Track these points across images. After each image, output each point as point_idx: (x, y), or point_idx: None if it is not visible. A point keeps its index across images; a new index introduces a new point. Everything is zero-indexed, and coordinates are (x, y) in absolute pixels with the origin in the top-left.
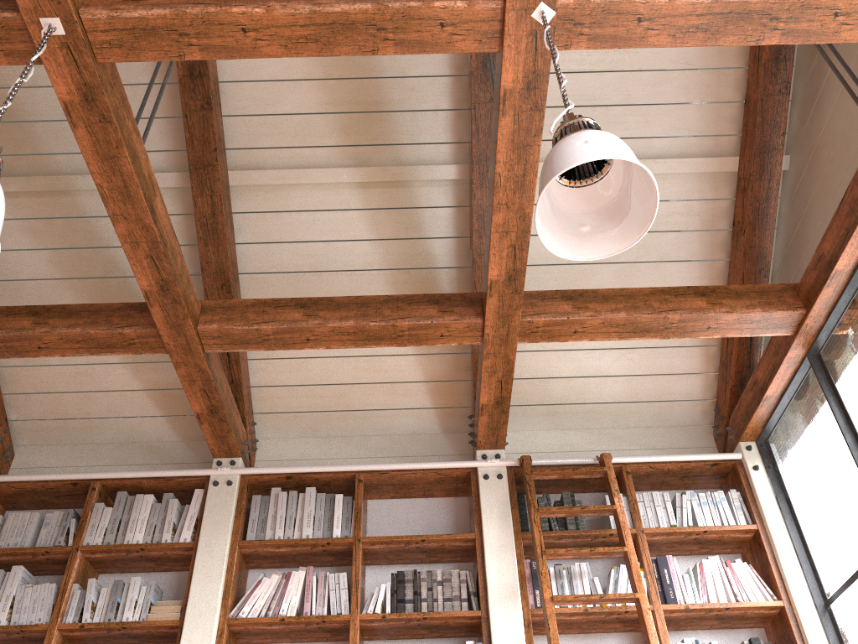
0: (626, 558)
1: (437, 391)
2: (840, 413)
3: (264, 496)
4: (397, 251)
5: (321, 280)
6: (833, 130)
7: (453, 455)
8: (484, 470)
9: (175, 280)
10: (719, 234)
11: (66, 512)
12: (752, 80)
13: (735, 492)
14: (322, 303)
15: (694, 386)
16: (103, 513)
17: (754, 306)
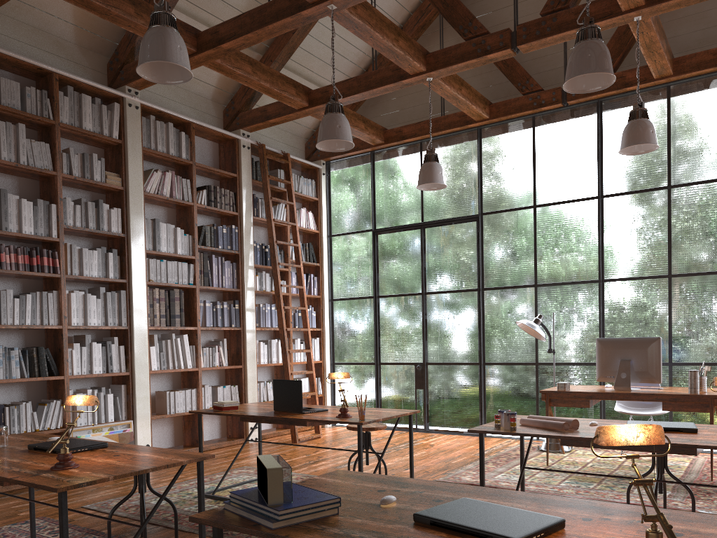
0: (291, 207)
1: (222, 80)
2: (372, 181)
3: (147, 119)
4: (252, 7)
5: (211, 0)
6: None
7: (215, 117)
8: (243, 142)
9: (238, 51)
10: (359, 69)
11: (44, 93)
12: (410, 25)
13: (314, 181)
14: (257, 65)
15: (310, 122)
16: (64, 101)
17: (374, 134)
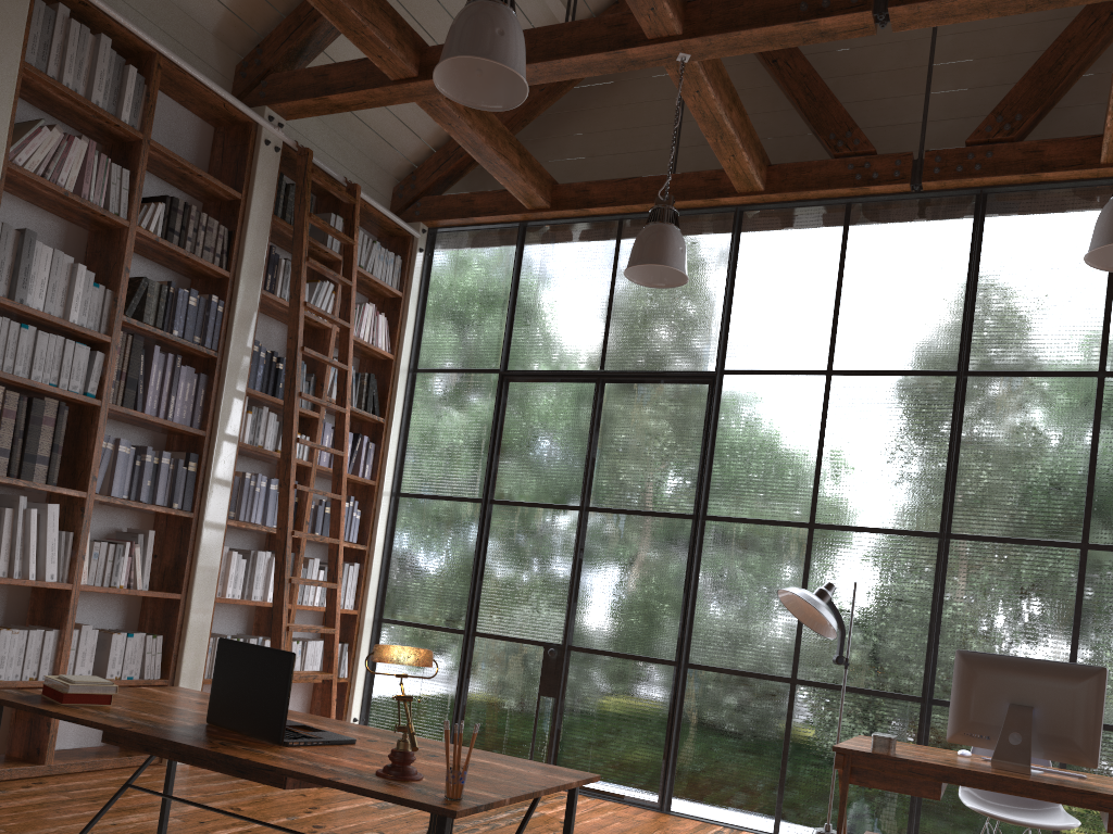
0: (346, 290)
1: None
2: (515, 278)
3: (49, 9)
4: None
5: None
6: (637, 91)
7: (217, 72)
8: (267, 133)
9: None
10: None
11: None
12: None
13: (399, 259)
14: None
15: (412, 146)
16: None
17: (534, 185)
